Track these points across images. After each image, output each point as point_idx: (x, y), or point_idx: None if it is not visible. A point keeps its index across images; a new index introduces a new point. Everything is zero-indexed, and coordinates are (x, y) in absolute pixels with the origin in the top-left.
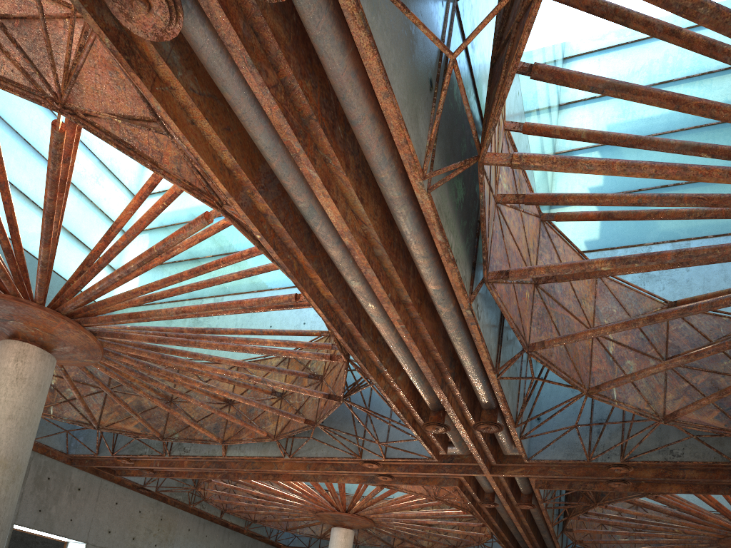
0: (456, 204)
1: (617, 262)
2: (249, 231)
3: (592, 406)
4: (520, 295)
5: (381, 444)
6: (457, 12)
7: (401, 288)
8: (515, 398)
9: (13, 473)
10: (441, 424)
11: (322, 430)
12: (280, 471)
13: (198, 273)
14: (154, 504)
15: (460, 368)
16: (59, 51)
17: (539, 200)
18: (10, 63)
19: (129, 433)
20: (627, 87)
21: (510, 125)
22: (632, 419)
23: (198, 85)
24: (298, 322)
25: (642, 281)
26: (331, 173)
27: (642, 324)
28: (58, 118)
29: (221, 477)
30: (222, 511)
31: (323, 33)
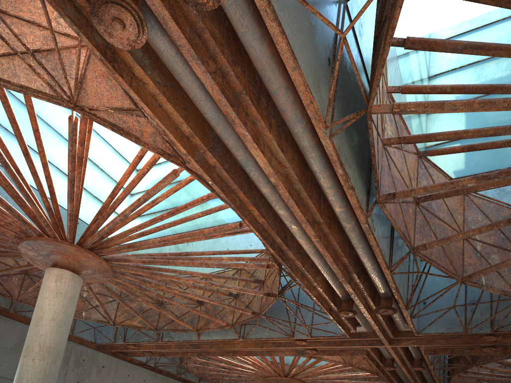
0: (352, 147)
1: (480, 179)
2: (204, 180)
3: (466, 291)
4: (405, 211)
5: (307, 326)
6: (347, 10)
7: (315, 212)
8: (405, 288)
9: (54, 357)
10: (350, 310)
11: (265, 319)
12: (237, 349)
13: (173, 214)
14: (153, 375)
15: (363, 268)
16: (72, 69)
17: (416, 139)
18: (40, 80)
19: (134, 327)
20: (481, 45)
21: (391, 88)
22: (498, 300)
23: (163, 79)
24: (246, 244)
25: (500, 196)
26: (259, 131)
27: (503, 225)
28: (72, 113)
29: (197, 355)
30: (199, 378)
31: (246, 30)
